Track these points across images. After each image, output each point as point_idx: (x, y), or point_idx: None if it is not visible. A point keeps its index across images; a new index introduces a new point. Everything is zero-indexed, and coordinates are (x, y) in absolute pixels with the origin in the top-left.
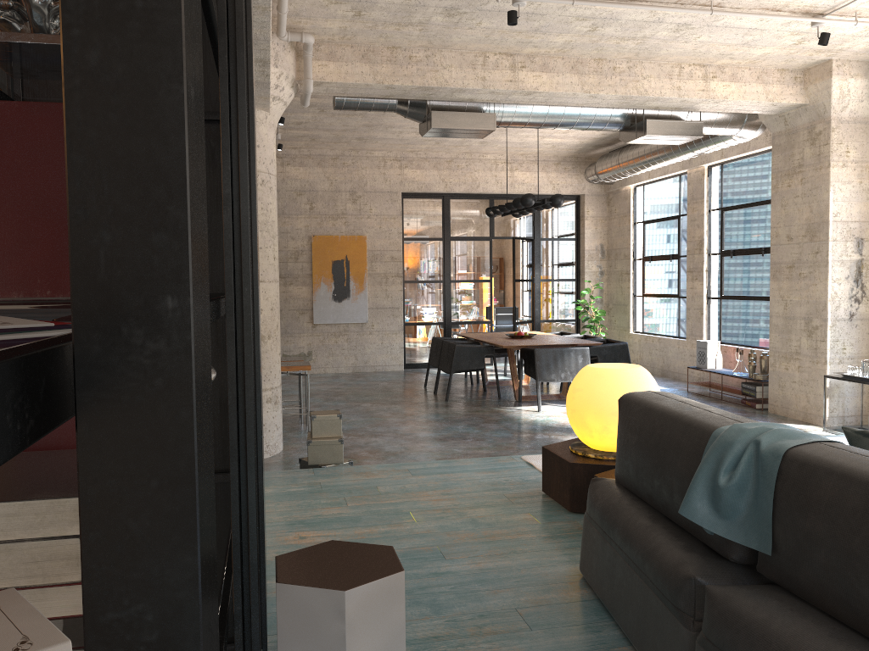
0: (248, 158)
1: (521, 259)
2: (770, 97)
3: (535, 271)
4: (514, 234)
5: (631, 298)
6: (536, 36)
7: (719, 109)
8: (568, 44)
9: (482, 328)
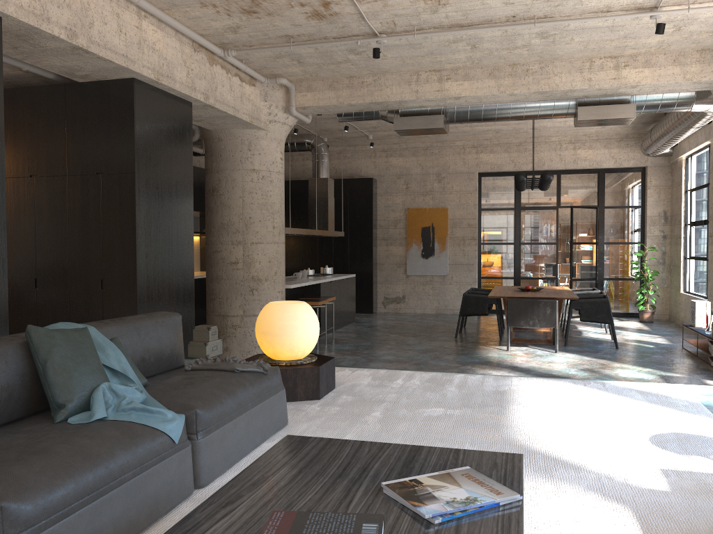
0: None
1: (581, 225)
2: (688, 77)
3: (599, 235)
4: (579, 203)
5: (682, 260)
6: (438, 56)
7: (649, 91)
8: (471, 58)
9: (548, 283)
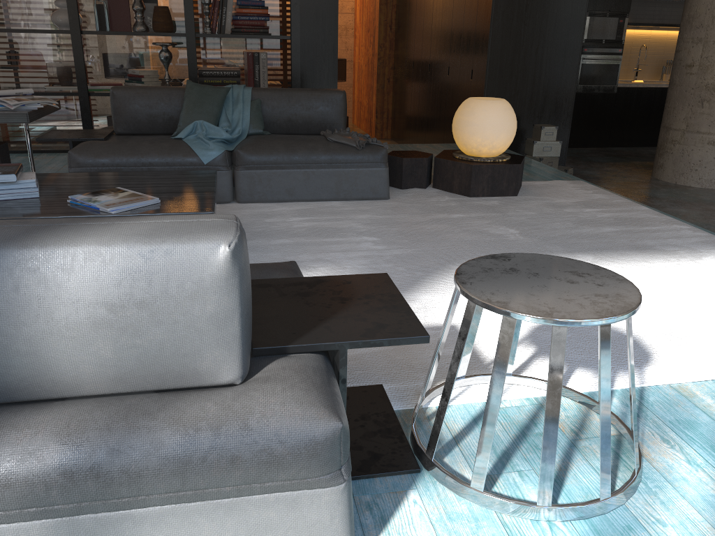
0: (188, 5)
1: None
2: None
3: None
4: None
5: None
6: None
7: None
8: None
9: None
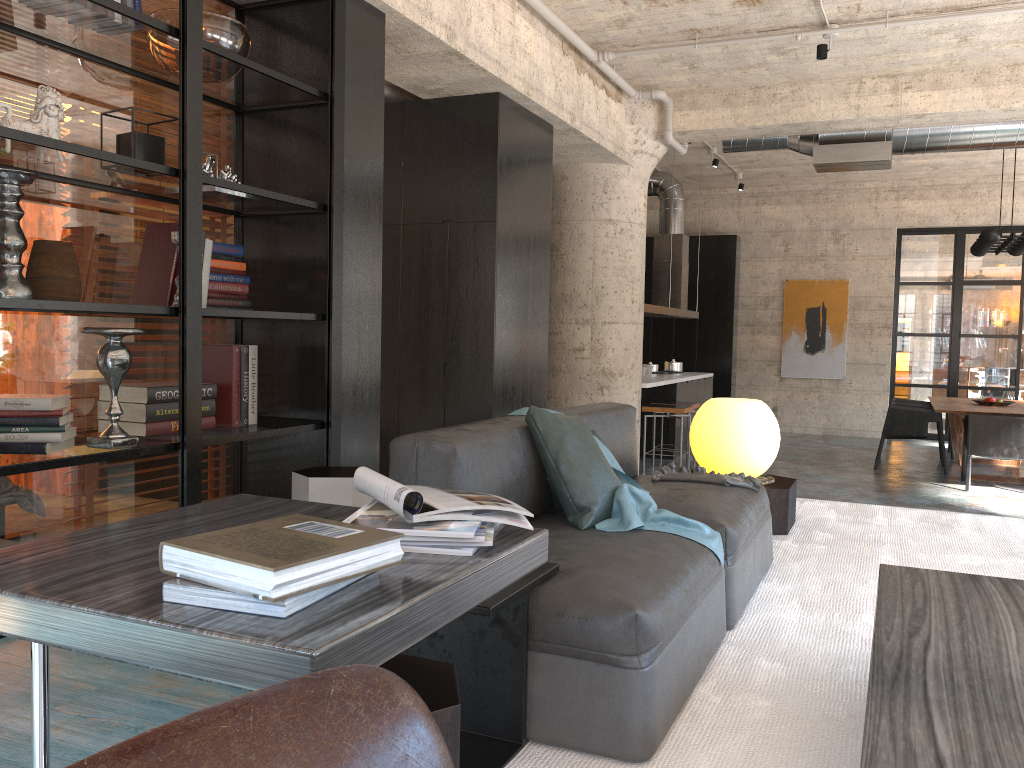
0: (194, 247)
1: None
2: None
3: None
4: None
5: None
6: (901, 55)
7: None
8: (952, 57)
9: (1002, 396)
